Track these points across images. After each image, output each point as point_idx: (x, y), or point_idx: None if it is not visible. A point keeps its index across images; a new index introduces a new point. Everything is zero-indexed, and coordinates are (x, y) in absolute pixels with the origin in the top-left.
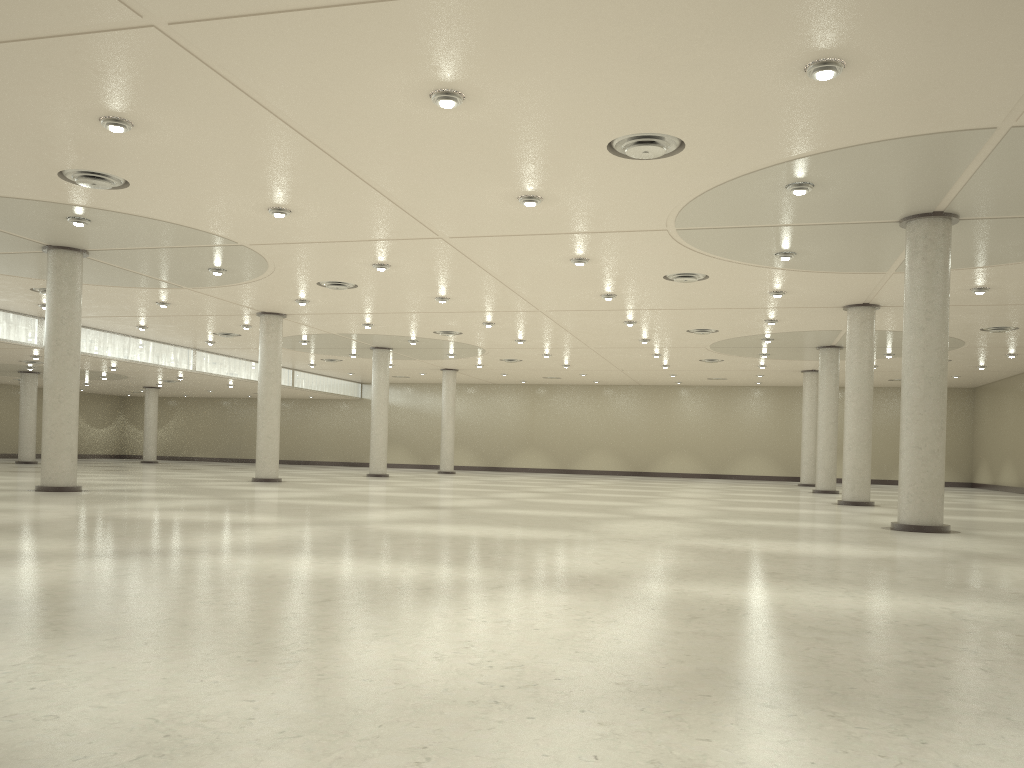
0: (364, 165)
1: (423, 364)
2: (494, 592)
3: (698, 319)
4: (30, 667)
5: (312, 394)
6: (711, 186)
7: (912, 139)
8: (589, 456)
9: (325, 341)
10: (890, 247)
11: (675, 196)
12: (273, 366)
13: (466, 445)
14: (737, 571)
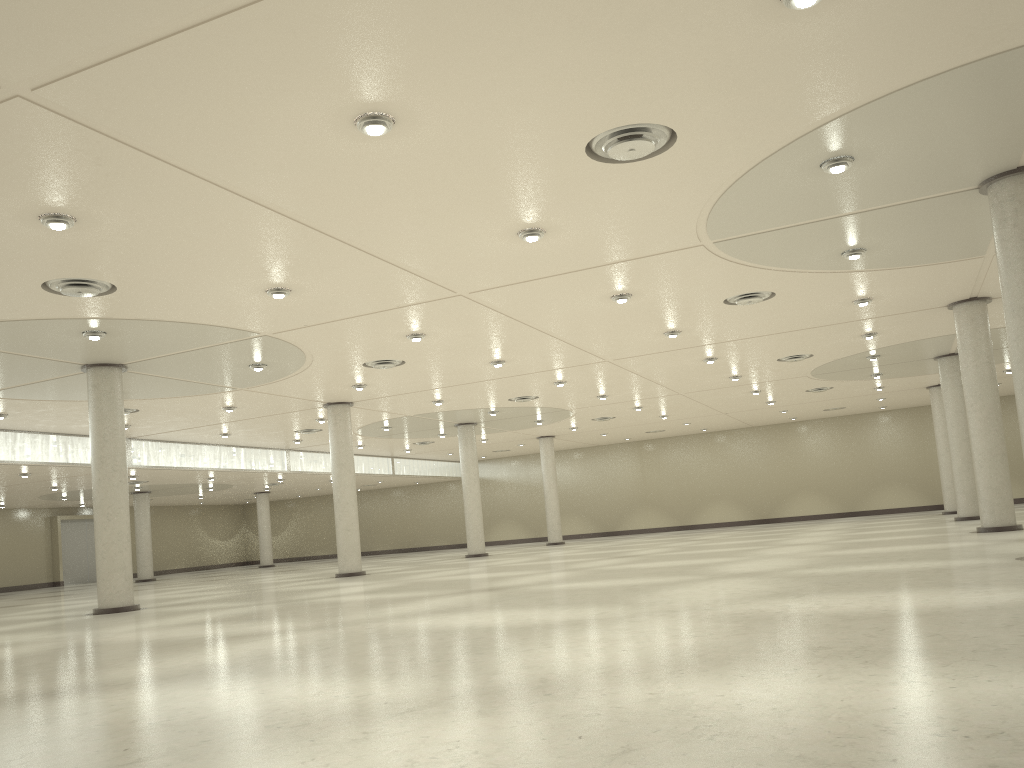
0: (333, 223)
1: (516, 435)
2: (387, 723)
3: (784, 345)
4: None
5: (416, 479)
6: (730, 181)
7: (956, 72)
8: (708, 508)
9: (406, 424)
10: (978, 223)
11: (693, 201)
12: (344, 456)
13: (578, 512)
14: (770, 650)
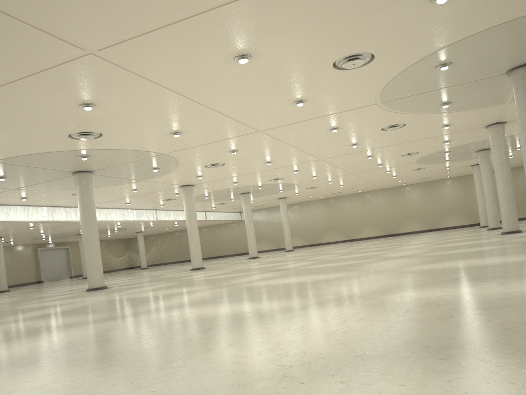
0: (211, 101)
1: (268, 197)
2: (299, 312)
3: (406, 148)
4: (49, 386)
5: (216, 222)
6: (394, 75)
7: (502, 25)
8: (362, 230)
9: (216, 194)
10: (504, 88)
11: (376, 84)
12: (192, 211)
13: (298, 235)
14: (437, 280)
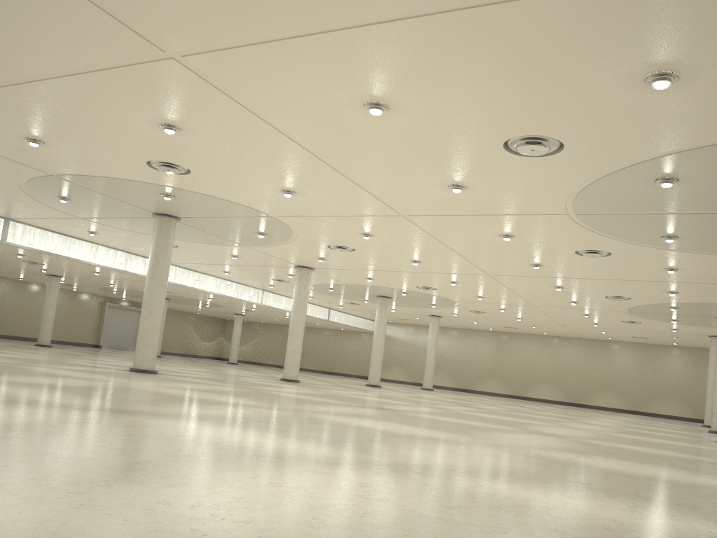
0: (334, 159)
1: (416, 310)
2: (324, 467)
3: (612, 288)
4: None
5: (342, 326)
6: (594, 179)
7: None
8: (537, 388)
9: (344, 289)
10: None
11: (567, 187)
12: (301, 302)
13: (446, 371)
14: (554, 478)
